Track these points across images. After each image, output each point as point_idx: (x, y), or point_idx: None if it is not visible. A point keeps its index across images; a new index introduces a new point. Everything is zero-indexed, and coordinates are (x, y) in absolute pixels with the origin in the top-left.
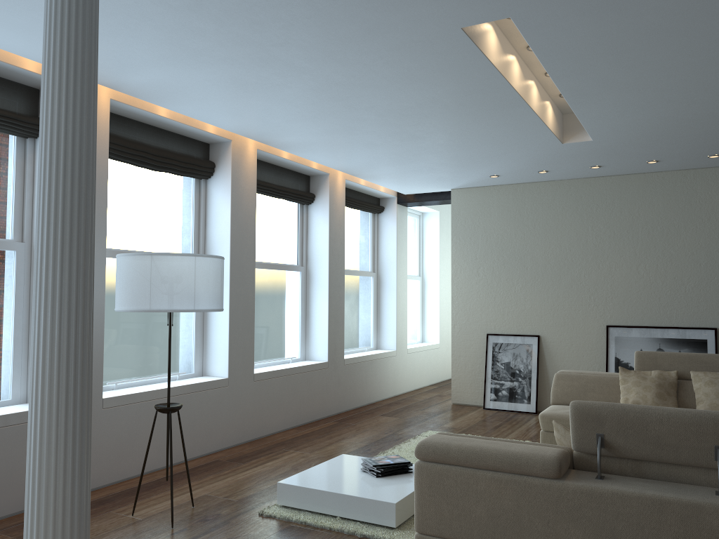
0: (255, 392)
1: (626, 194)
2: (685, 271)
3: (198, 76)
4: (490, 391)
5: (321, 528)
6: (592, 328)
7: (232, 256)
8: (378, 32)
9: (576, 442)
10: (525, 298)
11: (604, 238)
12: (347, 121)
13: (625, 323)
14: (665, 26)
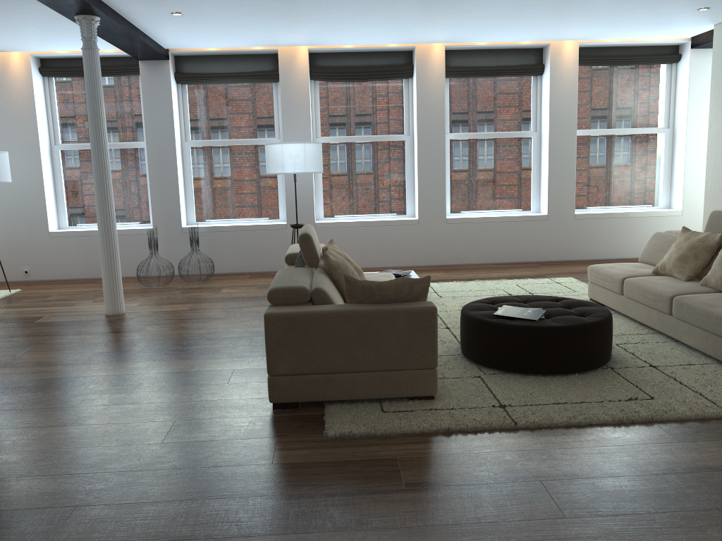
0: (448, 232)
1: None
2: None
3: (301, 33)
4: None
5: None
6: None
7: (418, 133)
8: (289, 0)
9: None
10: None
11: None
12: (426, 23)
13: None
14: None
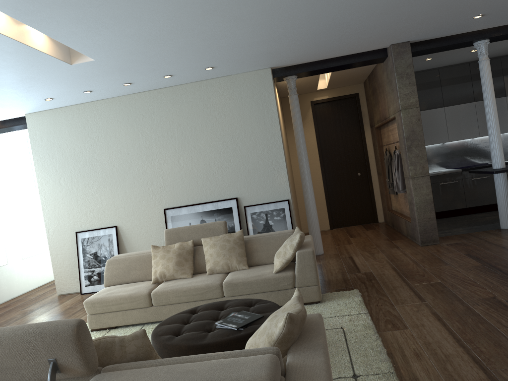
0: None
1: (162, 104)
2: (211, 159)
3: None
4: (84, 279)
5: None
6: (155, 212)
7: None
8: None
9: None
10: (101, 198)
11: (151, 141)
12: None
13: (177, 205)
14: None
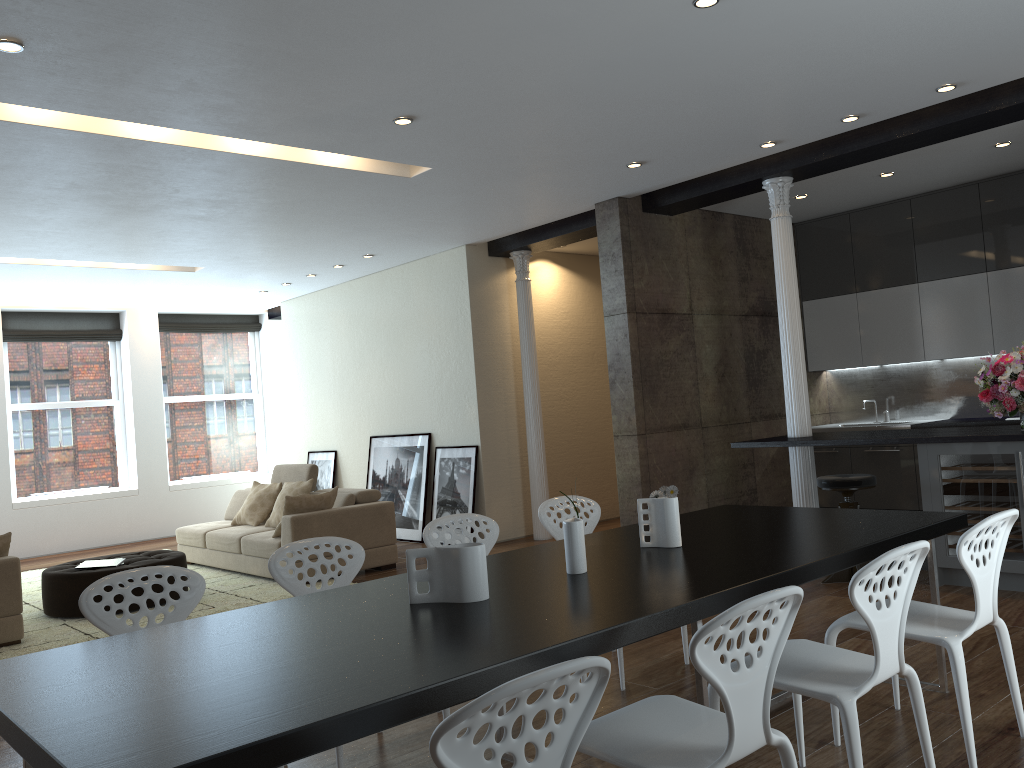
0: (16, 519)
1: (373, 295)
2: (410, 374)
3: None
4: None
5: None
6: (364, 439)
7: None
8: None
9: None
10: (326, 412)
11: (364, 343)
12: None
13: (382, 433)
14: None
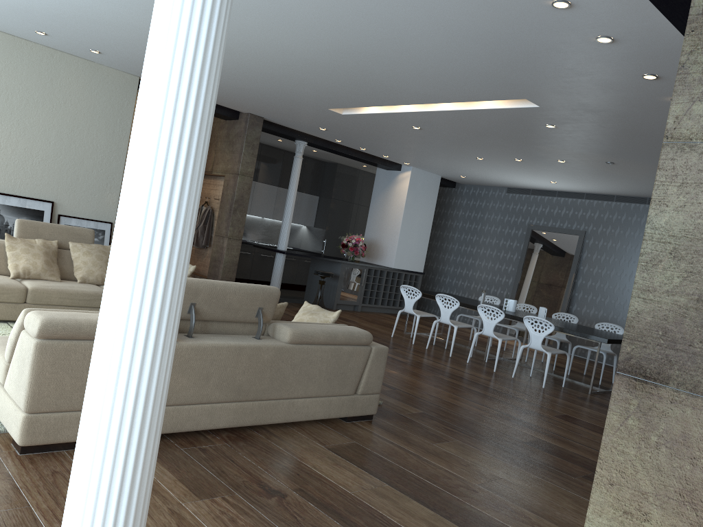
0: None
1: None
2: (36, 145)
3: None
4: None
5: None
6: None
7: None
8: None
9: None
10: None
11: None
12: None
13: None
14: None
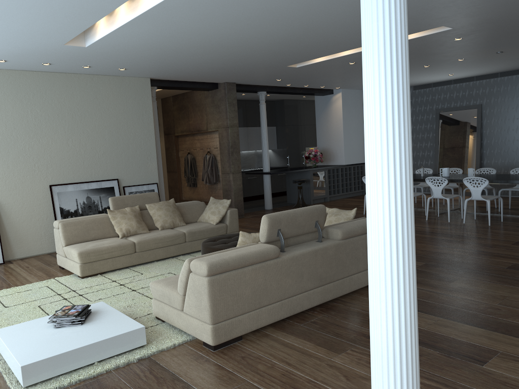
0: None
1: (55, 87)
2: (98, 144)
3: None
4: None
5: (98, 375)
6: (39, 188)
7: None
8: None
9: (268, 237)
10: None
11: (41, 119)
12: None
13: (63, 182)
14: (248, 2)
